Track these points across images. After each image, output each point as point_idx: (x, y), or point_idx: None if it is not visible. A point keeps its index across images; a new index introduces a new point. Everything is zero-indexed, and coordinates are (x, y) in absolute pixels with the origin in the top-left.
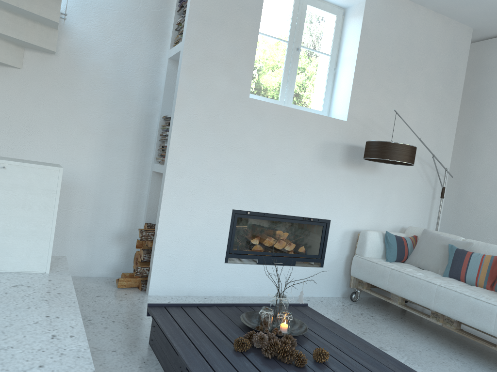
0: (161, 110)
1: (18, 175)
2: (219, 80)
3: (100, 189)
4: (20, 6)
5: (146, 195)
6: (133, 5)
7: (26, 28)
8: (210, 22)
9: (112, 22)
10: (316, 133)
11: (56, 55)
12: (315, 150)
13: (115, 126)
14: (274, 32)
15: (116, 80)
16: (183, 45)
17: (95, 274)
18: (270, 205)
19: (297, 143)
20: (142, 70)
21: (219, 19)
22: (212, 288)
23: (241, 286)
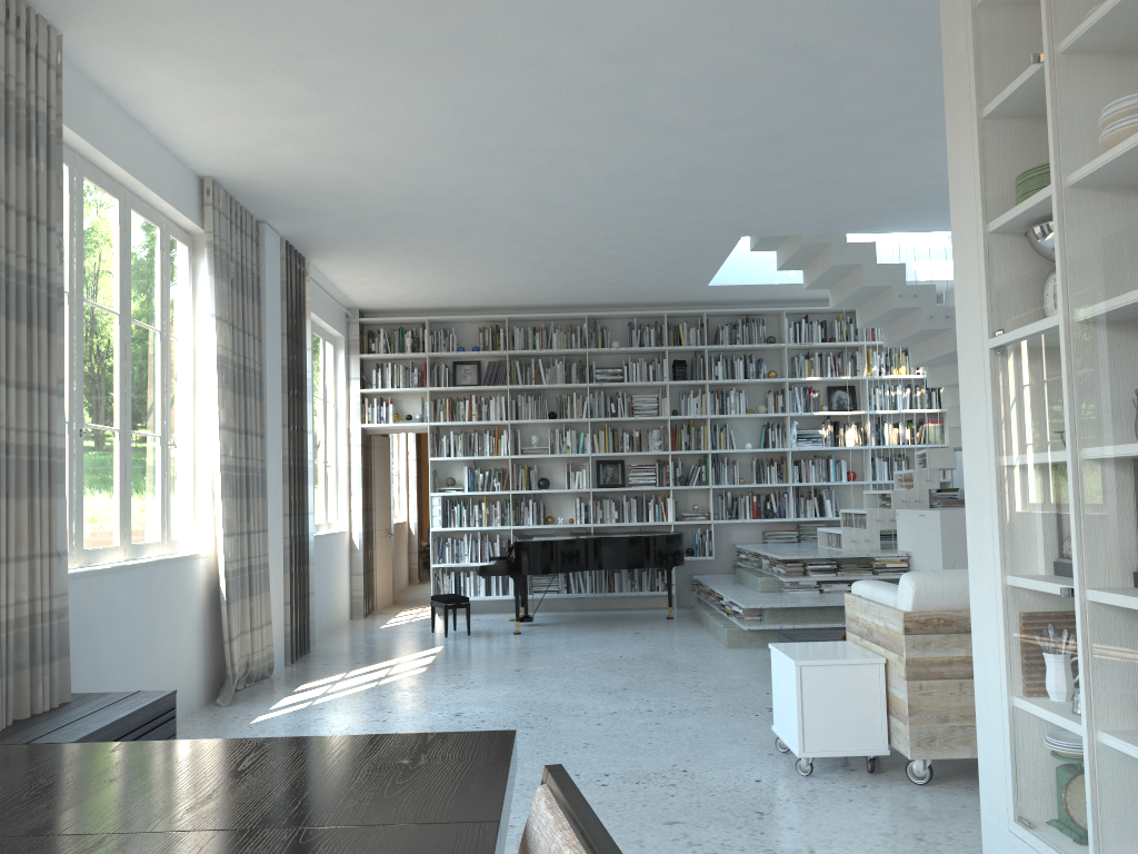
0: None
1: (928, 519)
2: None
3: None
4: None
5: None
6: None
7: None
8: None
9: None
10: None
11: None
12: None
13: None
14: None
15: None
16: None
17: None
18: None
19: None
20: None
21: None
22: None
23: None
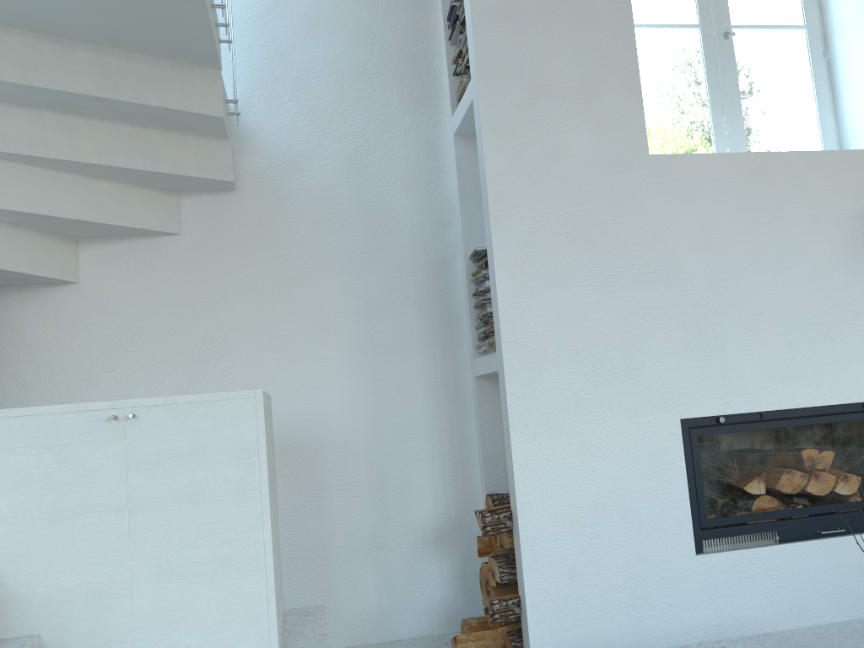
0: (464, 244)
1: (166, 427)
2: (571, 134)
3: (377, 441)
4: (144, 101)
5: (475, 434)
6: (362, 56)
7: (170, 147)
8: (521, 21)
9: (328, 98)
10: (833, 196)
11: (238, 192)
12: (844, 236)
13: (379, 301)
14: (663, 14)
15: (361, 208)
16: (475, 85)
17: (406, 632)
18: (769, 391)
19: (793, 228)
20: (408, 175)
21: (538, 8)
22: (682, 624)
23: (756, 608)
